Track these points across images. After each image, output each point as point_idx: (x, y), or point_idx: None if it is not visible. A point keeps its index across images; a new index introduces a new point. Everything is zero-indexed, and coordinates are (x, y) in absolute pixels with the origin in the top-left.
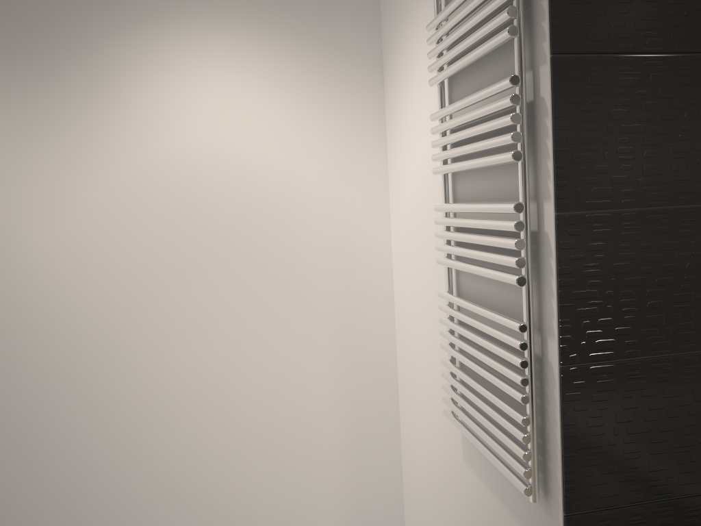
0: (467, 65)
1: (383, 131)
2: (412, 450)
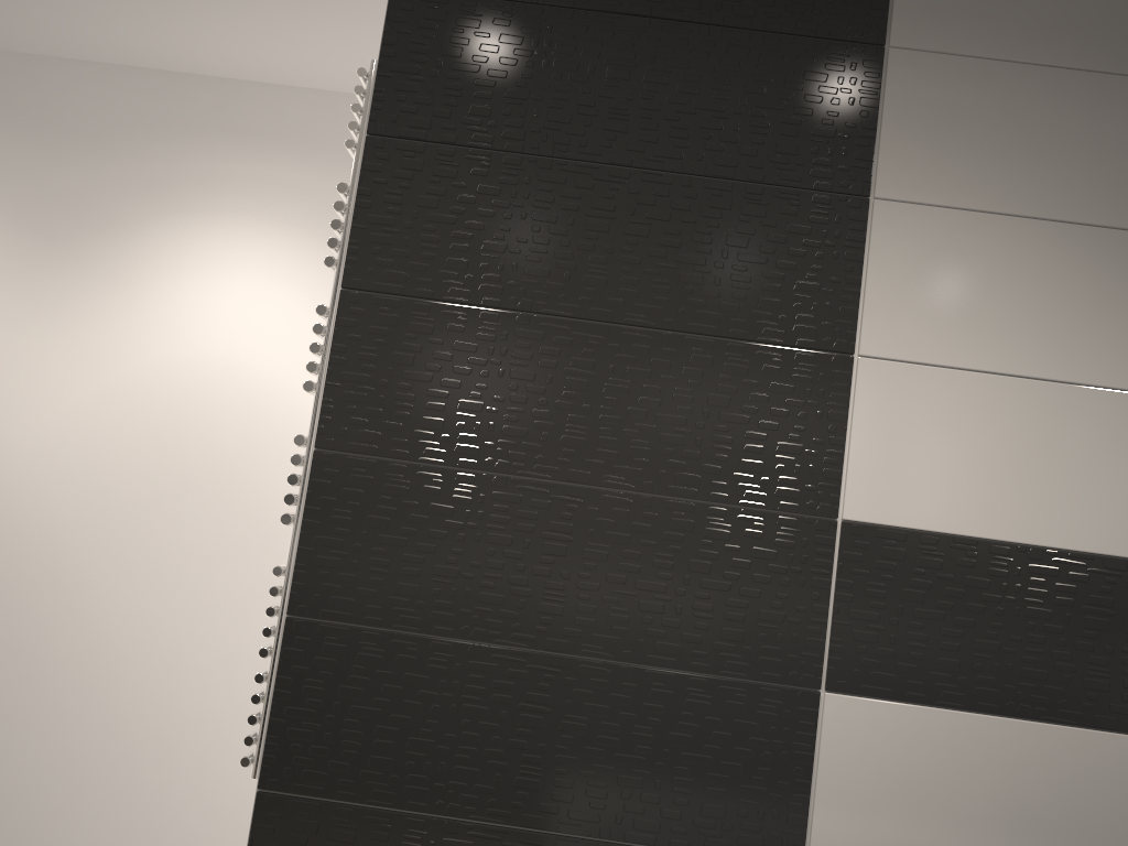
0: None
1: None
2: None
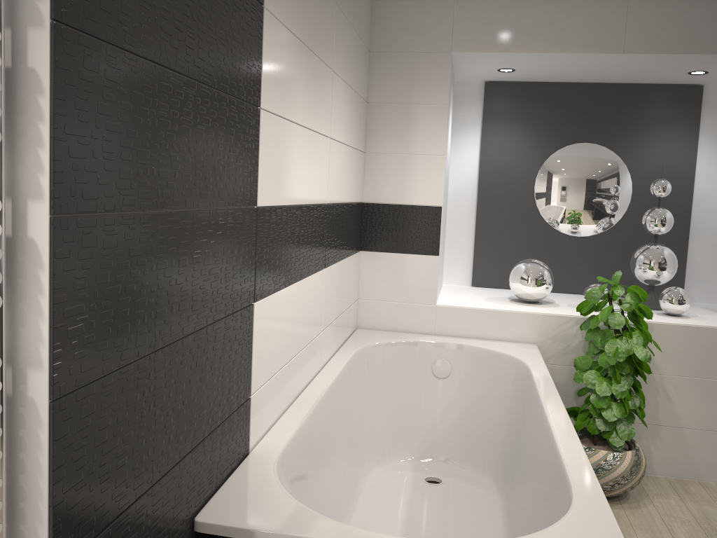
0: None
1: None
2: None
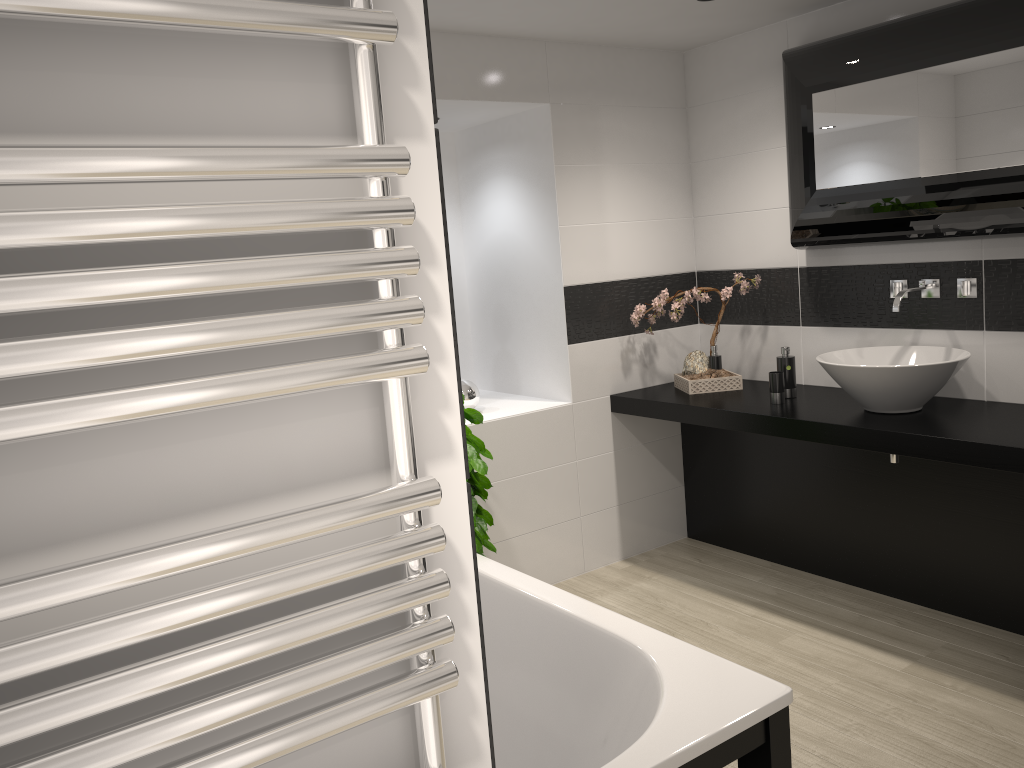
0: (20, 17)
1: None
2: None
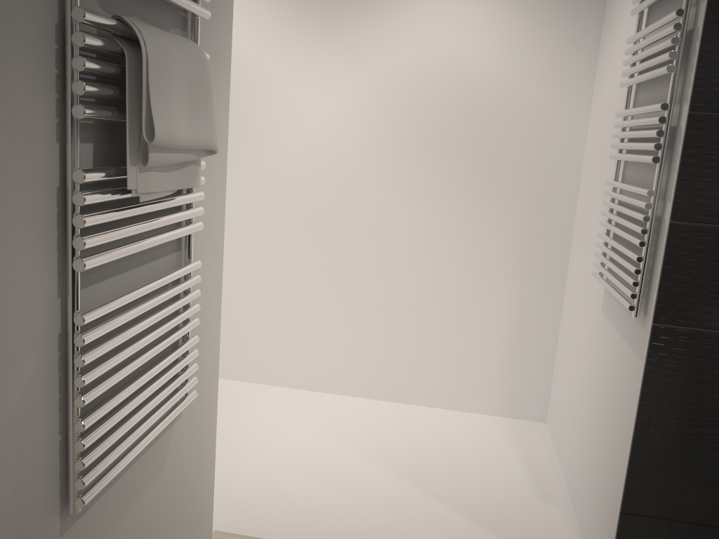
0: None
1: (595, 55)
2: (568, 320)
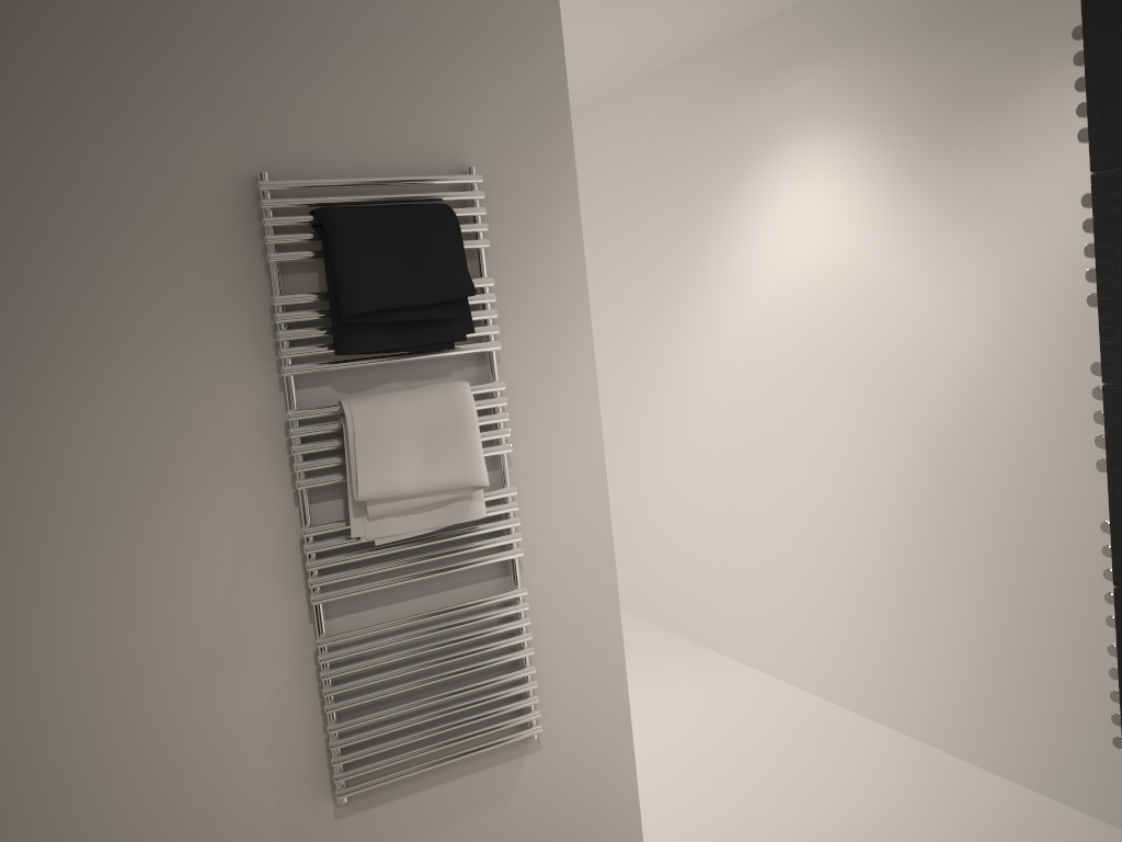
0: None
1: None
2: None
